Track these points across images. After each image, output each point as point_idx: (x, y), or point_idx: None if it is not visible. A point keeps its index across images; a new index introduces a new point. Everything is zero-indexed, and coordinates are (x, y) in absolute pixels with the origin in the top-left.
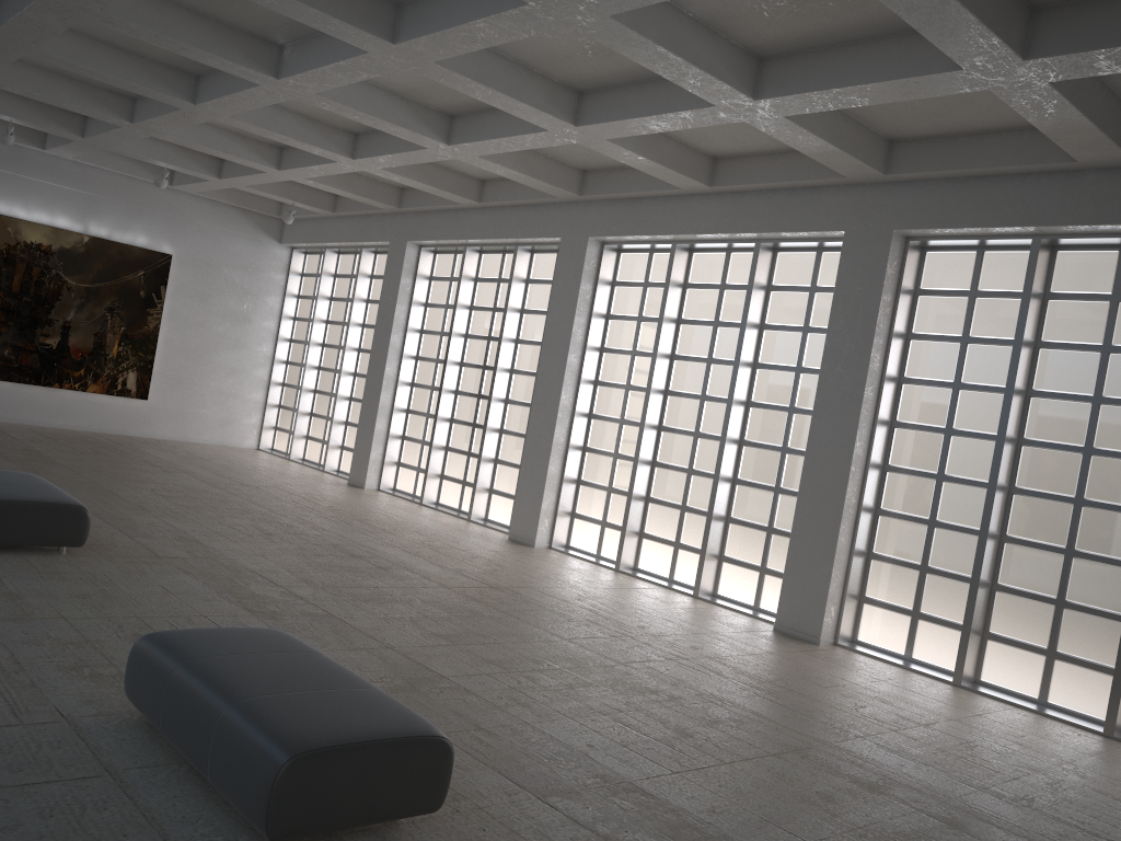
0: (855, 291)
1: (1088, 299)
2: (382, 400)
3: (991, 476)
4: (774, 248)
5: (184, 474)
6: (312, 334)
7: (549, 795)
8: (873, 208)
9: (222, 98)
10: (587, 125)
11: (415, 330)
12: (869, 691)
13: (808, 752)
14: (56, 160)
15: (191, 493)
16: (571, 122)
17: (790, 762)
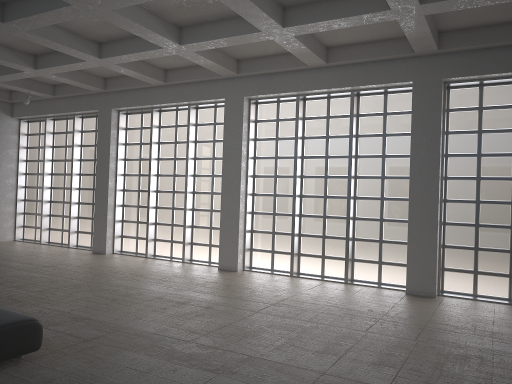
0: (425, 112)
1: None
2: (109, 201)
3: None
4: (358, 94)
5: (2, 267)
6: (45, 168)
7: None
8: (428, 68)
9: (31, 16)
10: (292, 26)
11: (121, 159)
12: (506, 320)
13: None
14: None
15: (26, 280)
16: (281, 25)
17: None
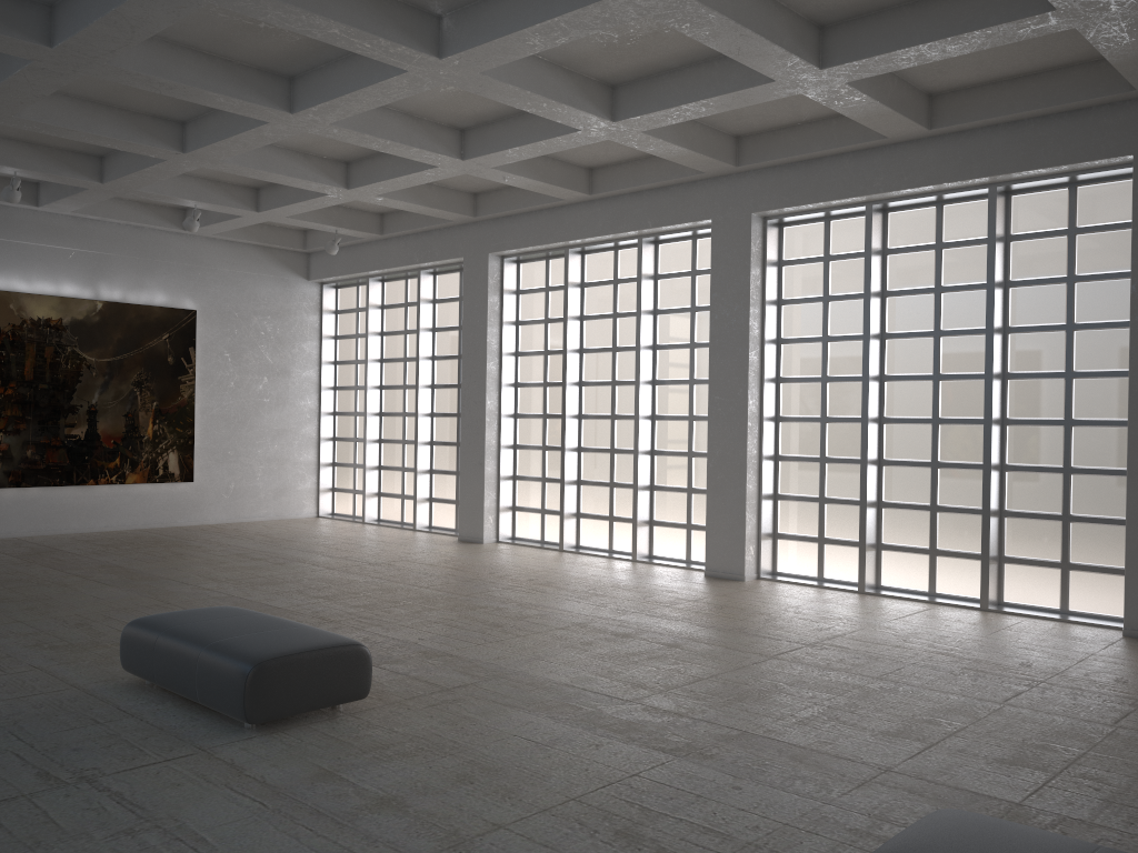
0: None
1: None
2: (487, 439)
3: None
4: (1007, 191)
5: (299, 563)
6: (368, 377)
7: None
8: None
9: (339, 98)
10: (839, 65)
11: (510, 353)
12: None
13: None
14: (51, 217)
15: (341, 587)
16: (816, 64)
17: None
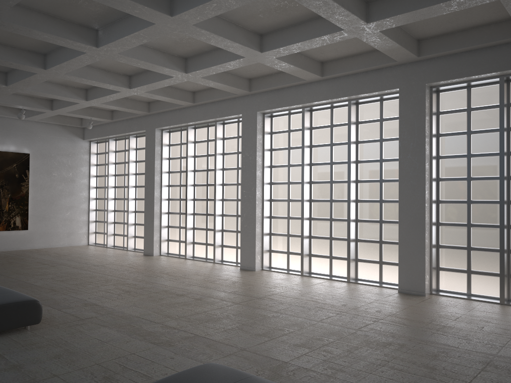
0: (410, 117)
1: None
2: (155, 209)
3: (500, 197)
4: (356, 103)
5: (62, 266)
6: (109, 182)
7: None
8: (412, 75)
9: (62, 63)
10: (268, 51)
11: (166, 172)
12: (474, 317)
13: (494, 363)
14: None
15: (72, 276)
16: (259, 50)
17: (494, 373)
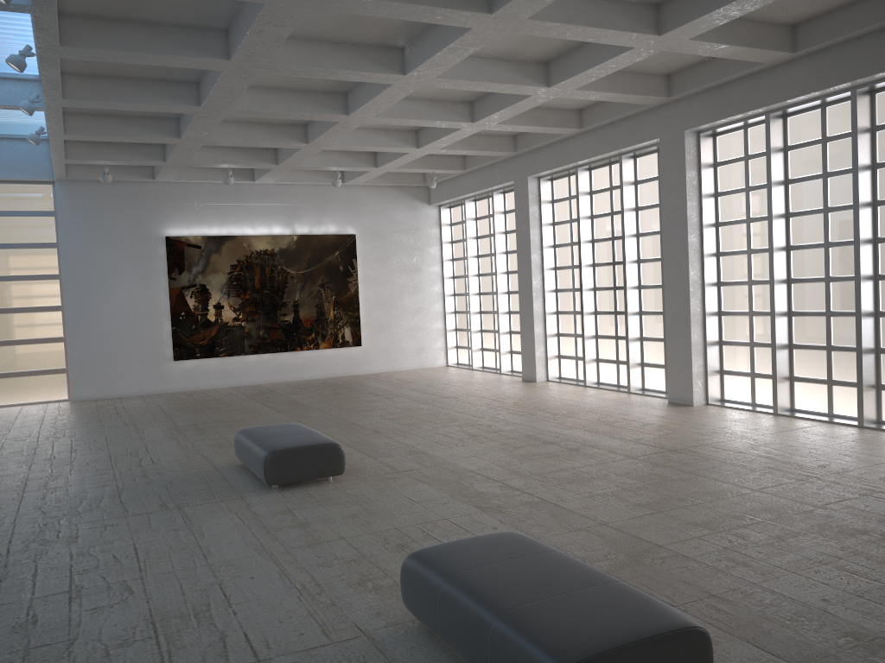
0: None
1: None
2: (535, 308)
3: None
4: (871, 90)
5: (400, 398)
6: (468, 269)
7: (806, 662)
8: None
9: (366, 103)
10: (669, 31)
11: (549, 246)
12: None
13: None
14: (263, 186)
15: (408, 412)
16: (655, 33)
17: None
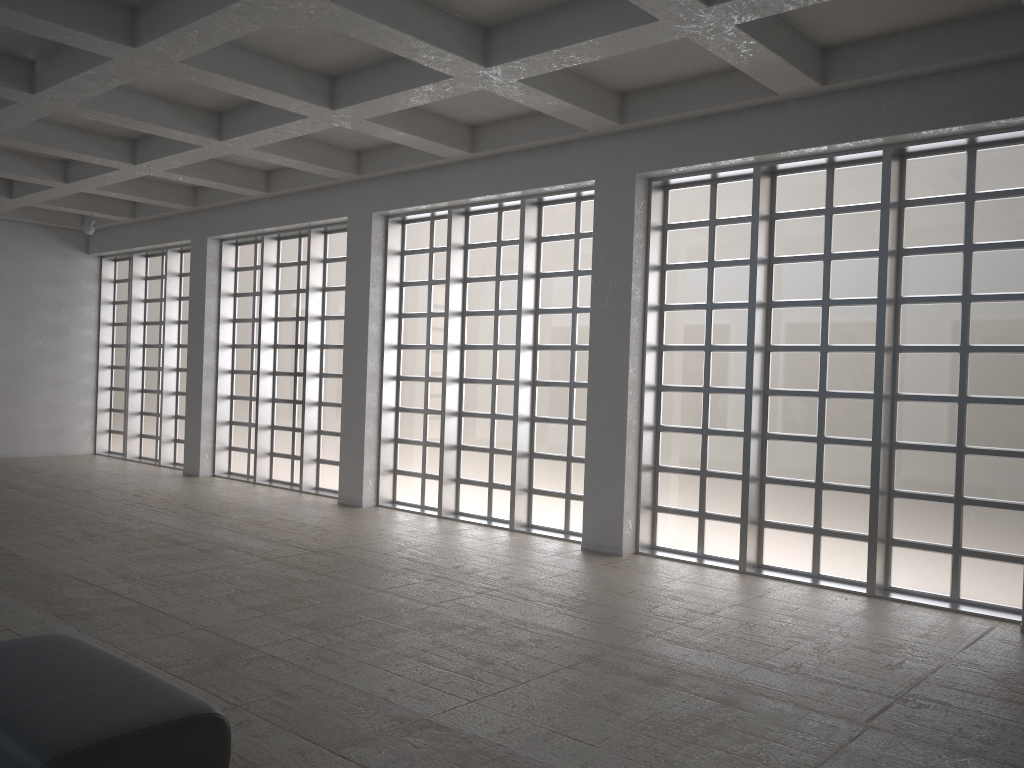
0: (611, 233)
1: (807, 215)
2: (205, 390)
3: (747, 383)
4: (539, 202)
5: (12, 490)
6: (131, 337)
7: (343, 747)
8: (616, 156)
9: None
10: (343, 107)
11: (228, 320)
12: (664, 591)
13: (601, 659)
14: None
15: (15, 507)
16: (328, 106)
17: (583, 671)
